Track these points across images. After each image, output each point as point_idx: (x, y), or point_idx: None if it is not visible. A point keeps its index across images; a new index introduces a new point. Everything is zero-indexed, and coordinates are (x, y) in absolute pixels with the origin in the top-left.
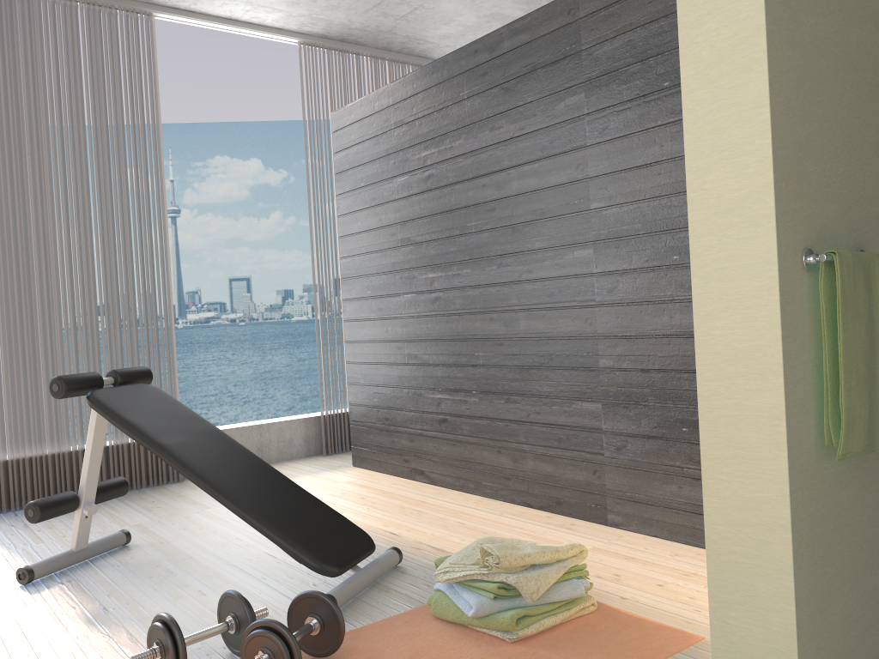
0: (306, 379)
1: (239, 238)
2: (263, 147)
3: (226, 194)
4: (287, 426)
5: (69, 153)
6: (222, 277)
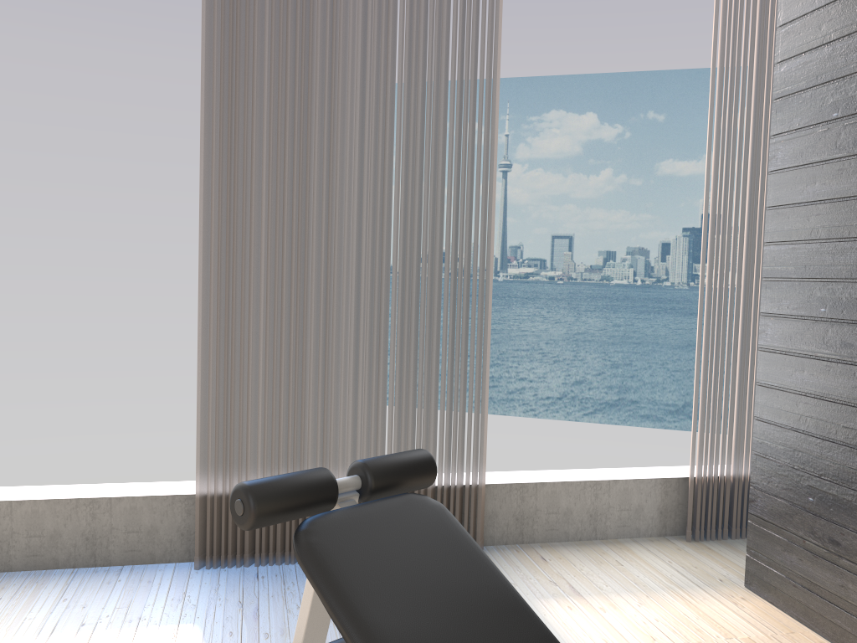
0: (619, 346)
1: (566, 195)
2: (600, 100)
3: (557, 149)
4: (635, 488)
5: (370, 67)
6: (545, 234)
